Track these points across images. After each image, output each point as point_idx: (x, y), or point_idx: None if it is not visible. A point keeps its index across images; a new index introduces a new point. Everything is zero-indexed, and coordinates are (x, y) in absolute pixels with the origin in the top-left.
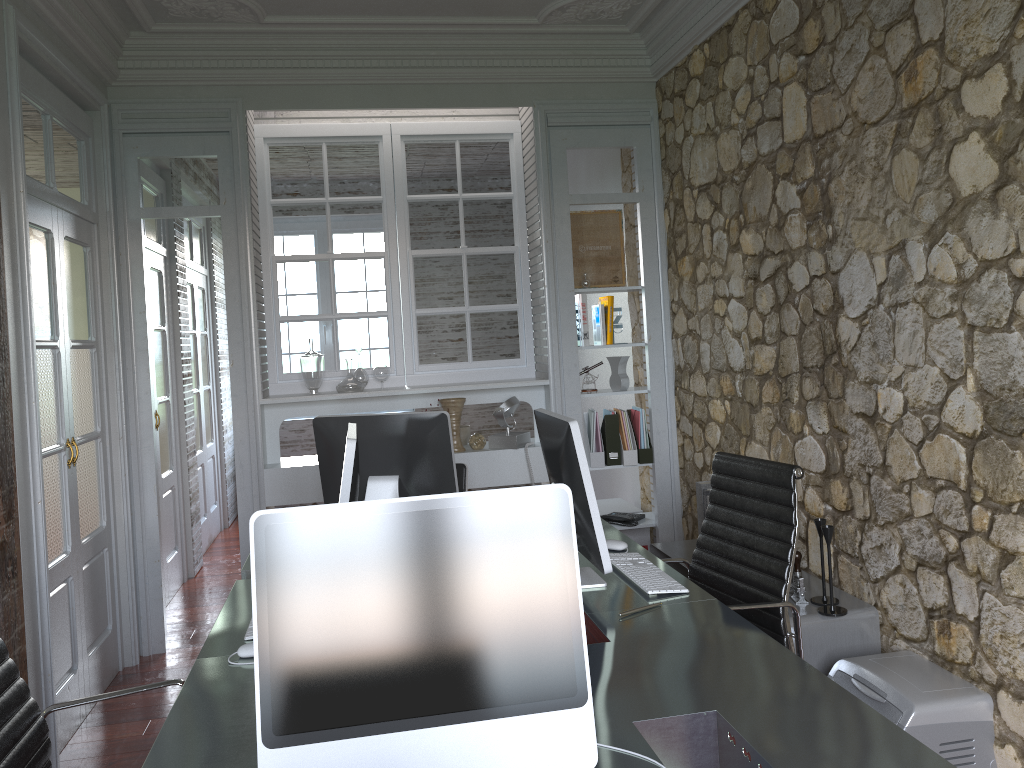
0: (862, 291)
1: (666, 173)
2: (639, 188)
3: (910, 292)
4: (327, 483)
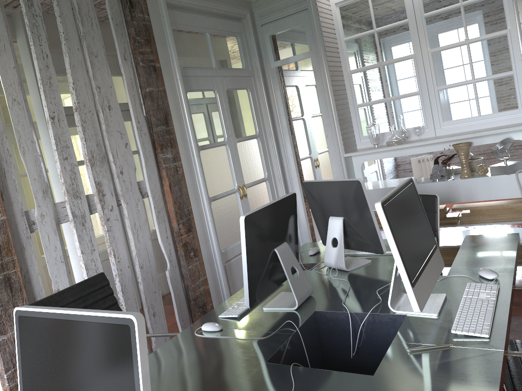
0: None
1: None
2: None
3: None
4: (315, 218)
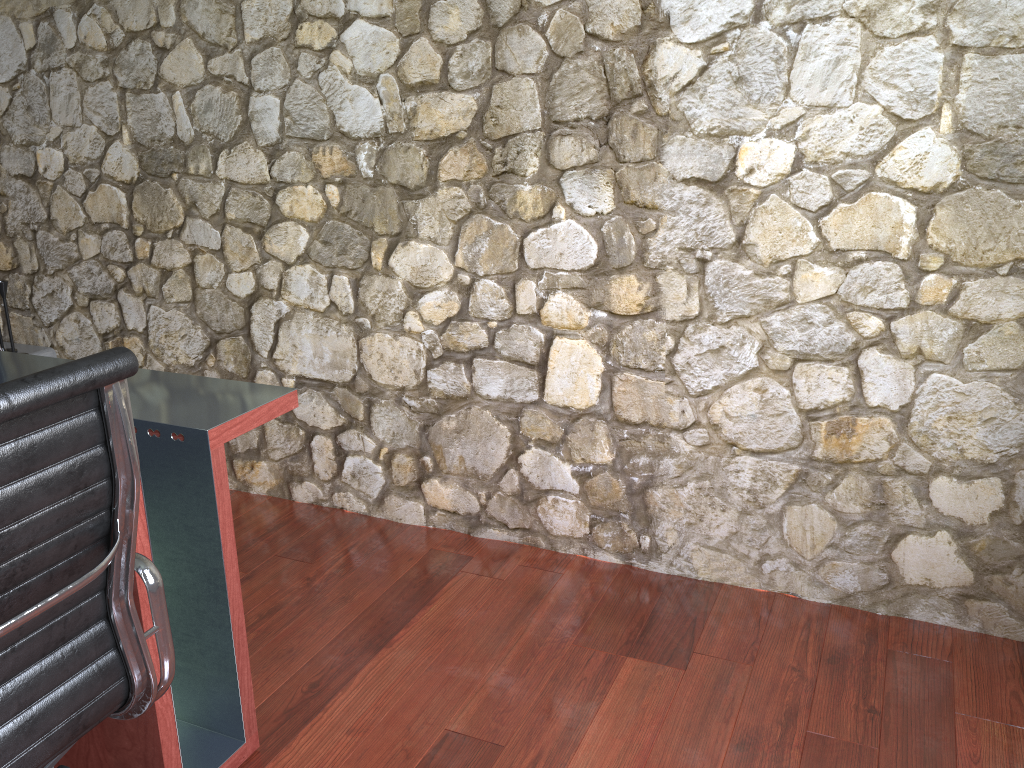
0: (11, 56)
1: None
2: None
3: (63, 58)
4: None
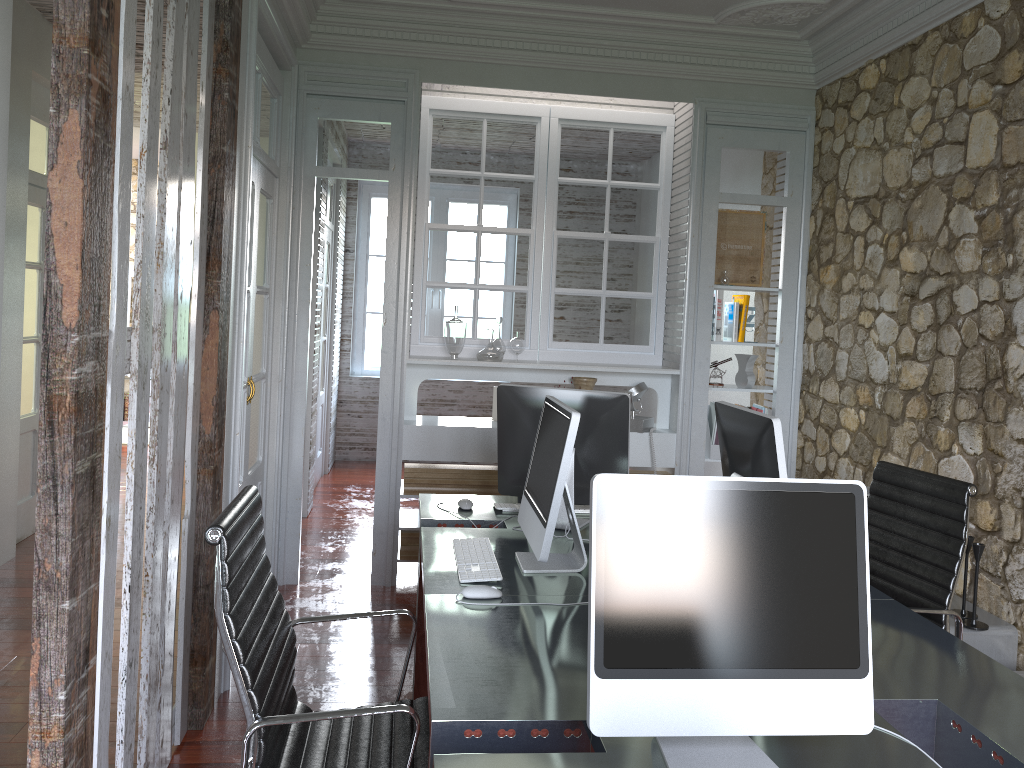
0: None
1: (817, 181)
2: (788, 193)
3: None
4: (503, 447)
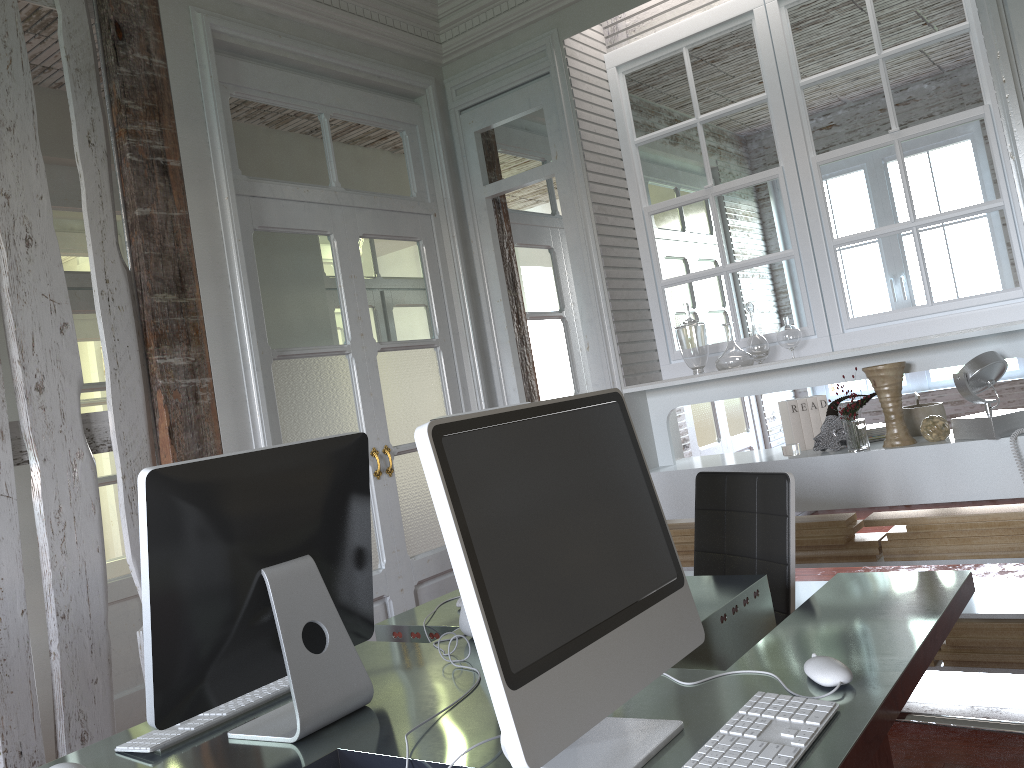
0: None
1: None
2: None
3: None
4: None
